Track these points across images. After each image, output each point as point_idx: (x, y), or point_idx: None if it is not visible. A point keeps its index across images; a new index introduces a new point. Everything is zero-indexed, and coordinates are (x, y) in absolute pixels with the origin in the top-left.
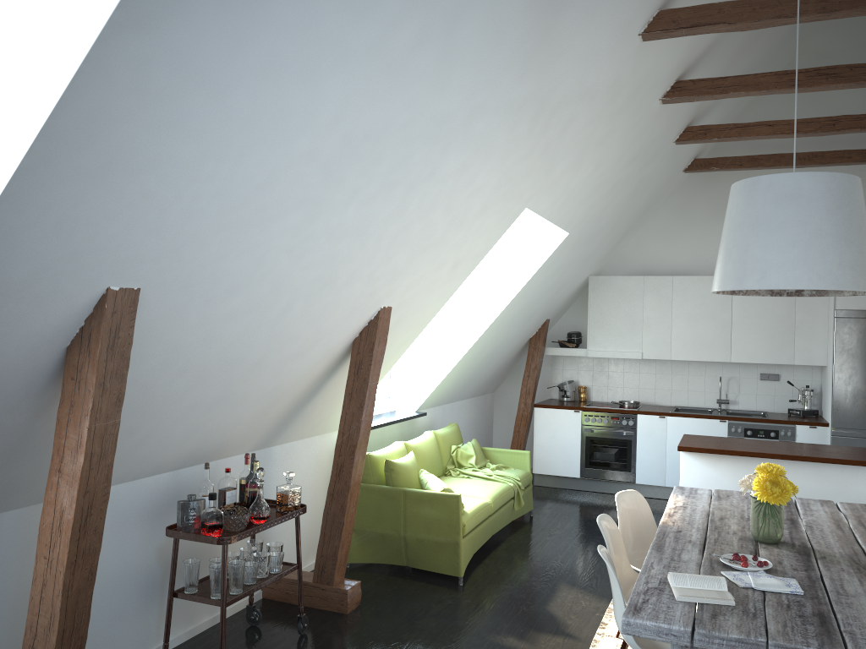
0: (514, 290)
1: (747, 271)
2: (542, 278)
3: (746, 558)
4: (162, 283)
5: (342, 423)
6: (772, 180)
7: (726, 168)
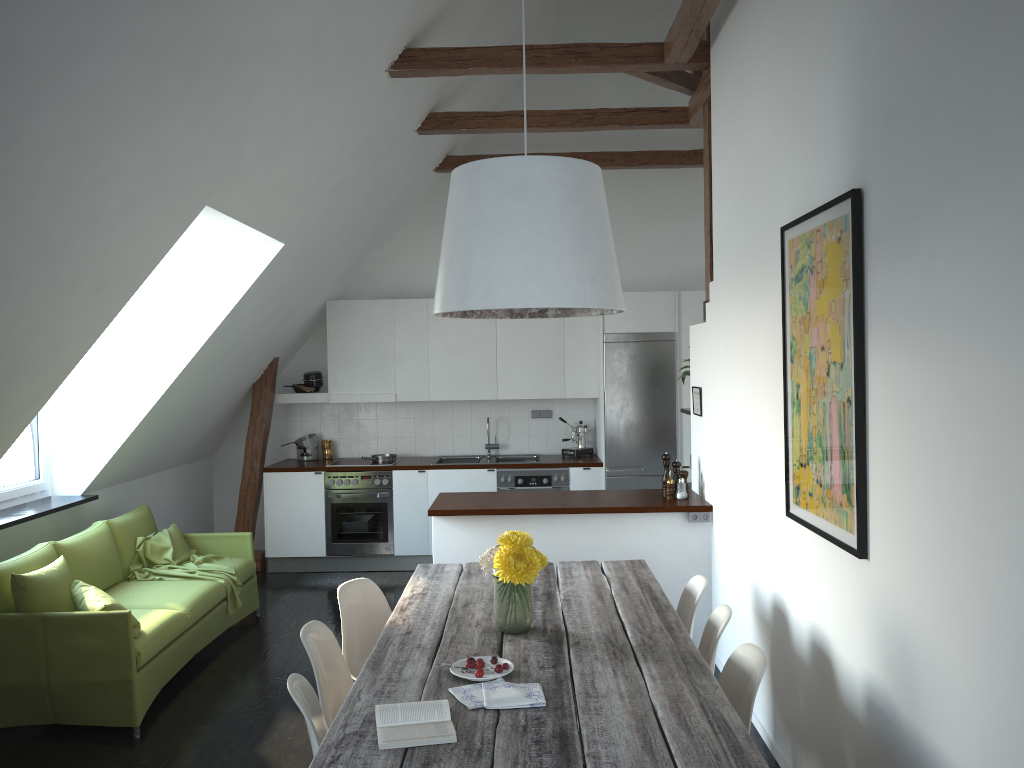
0: (215, 320)
1: (470, 286)
2: (256, 304)
3: (483, 662)
4: None
5: None
6: (496, 165)
7: None
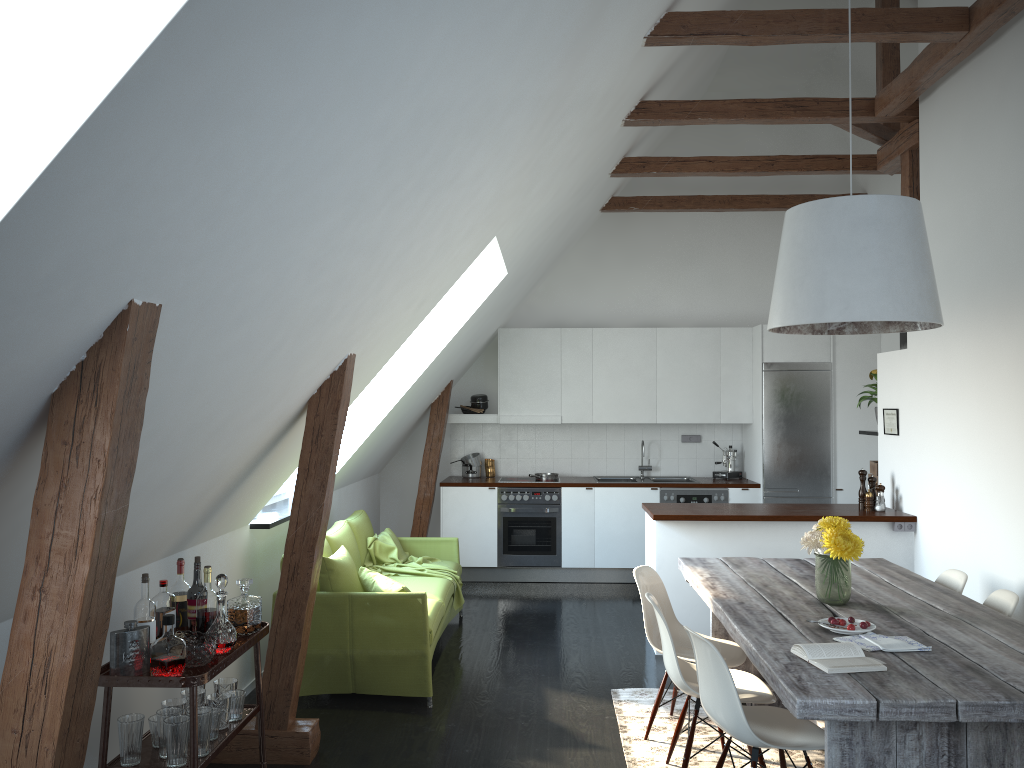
0: (442, 341)
1: (826, 302)
2: (469, 327)
3: (845, 620)
4: (185, 299)
5: (296, 510)
6: (847, 202)
7: (645, 209)
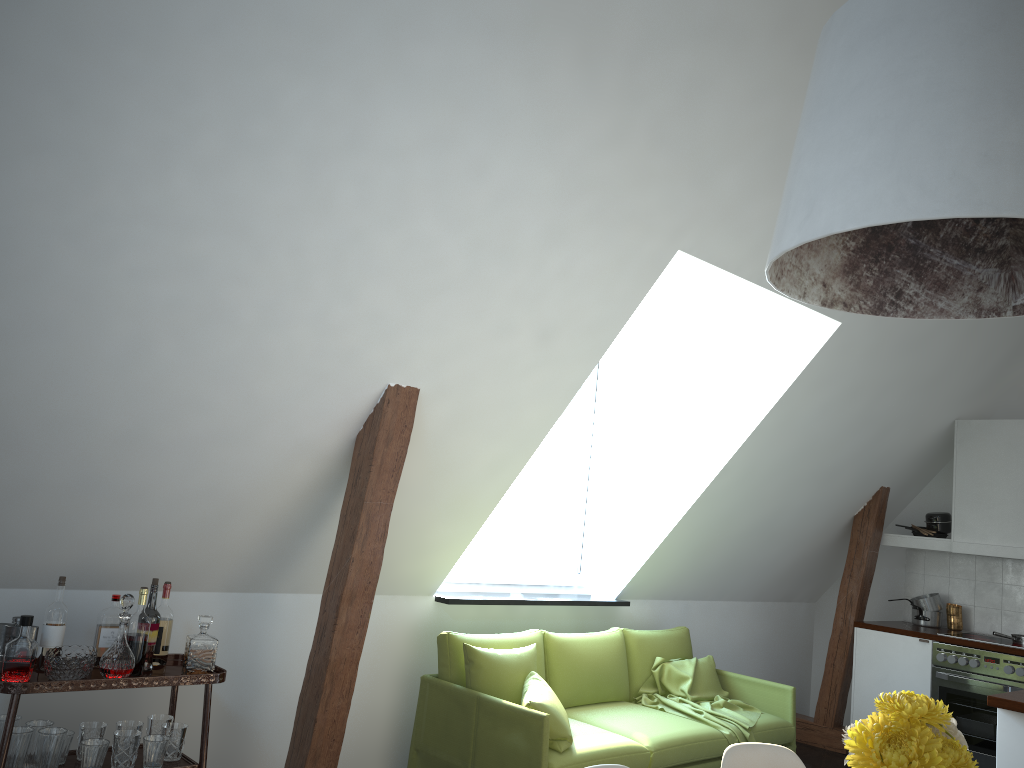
0: (757, 415)
1: (789, 213)
2: (817, 402)
3: None
4: None
5: (332, 561)
6: (850, 9)
7: None
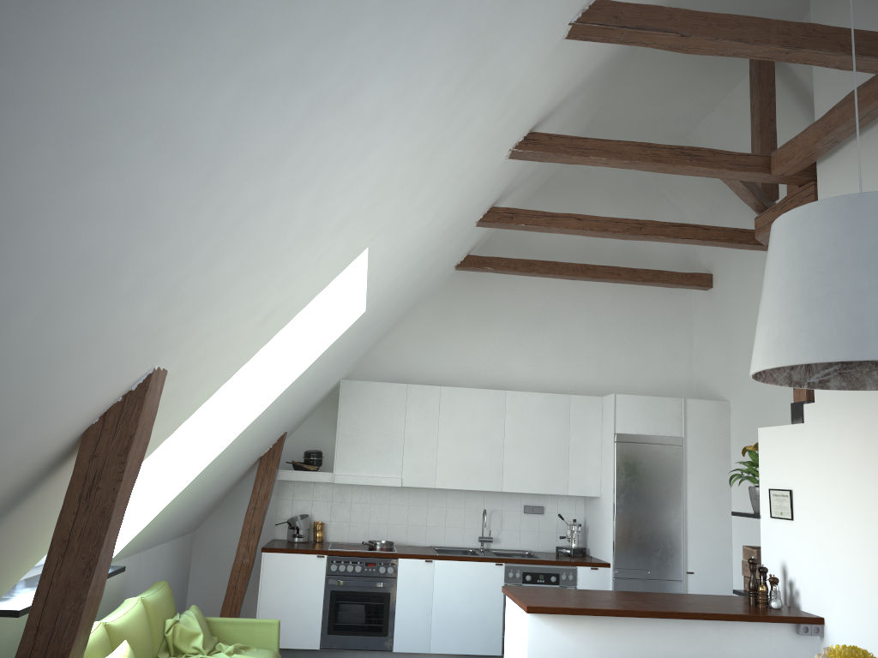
0: (283, 382)
1: (869, 331)
2: (315, 370)
3: None
4: None
5: (40, 606)
6: None
7: (500, 269)
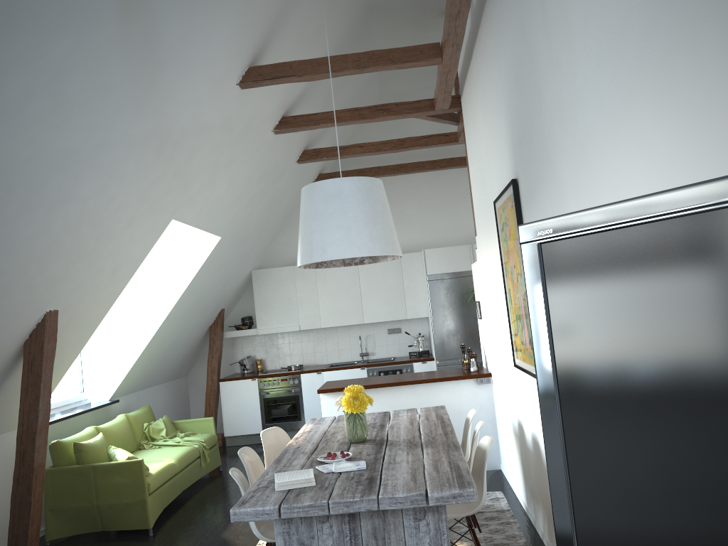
0: (183, 287)
1: (313, 249)
2: (206, 275)
3: (335, 454)
4: None
5: (21, 415)
6: (322, 184)
7: None
